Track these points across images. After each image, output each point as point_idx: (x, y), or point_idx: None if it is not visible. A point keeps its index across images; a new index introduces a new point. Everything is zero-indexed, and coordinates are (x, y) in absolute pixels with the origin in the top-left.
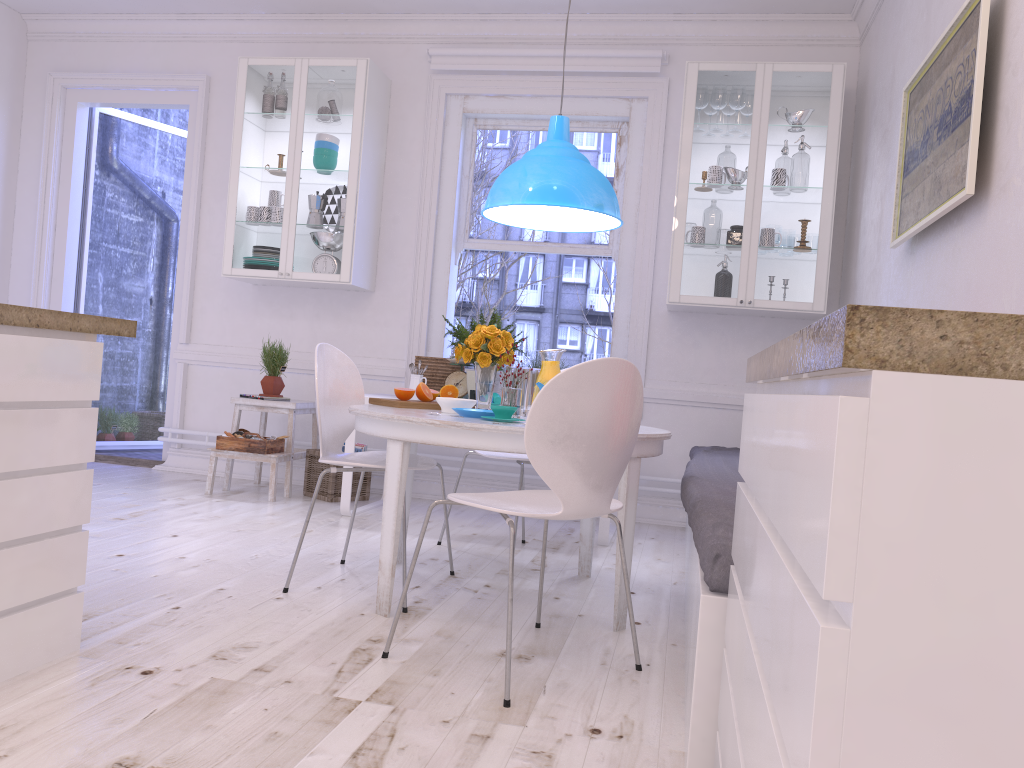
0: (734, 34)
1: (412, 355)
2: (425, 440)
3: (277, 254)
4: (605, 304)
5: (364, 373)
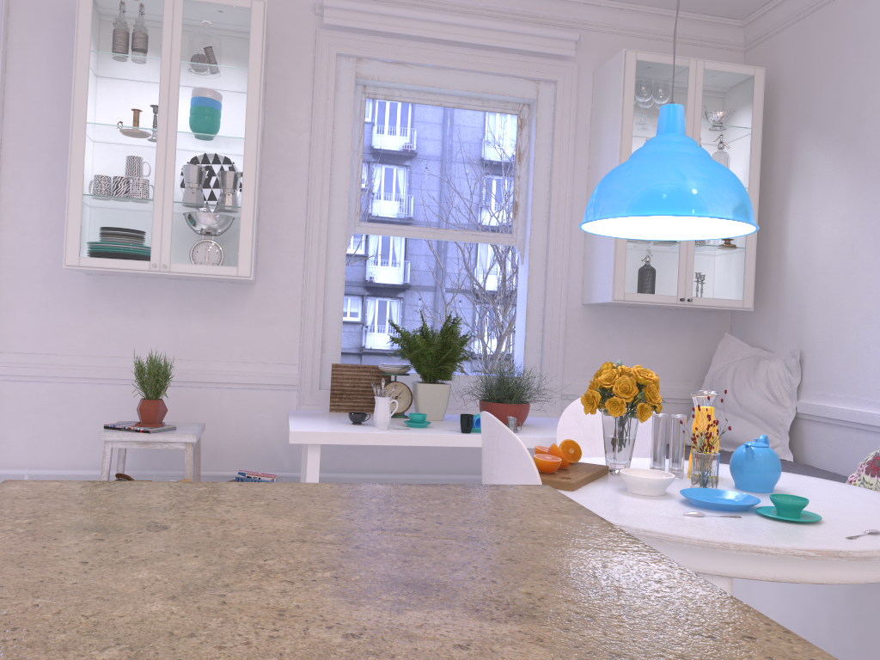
0: (638, 26)
1: (306, 358)
2: (779, 577)
3: (147, 240)
4: (385, 276)
5: (246, 382)
